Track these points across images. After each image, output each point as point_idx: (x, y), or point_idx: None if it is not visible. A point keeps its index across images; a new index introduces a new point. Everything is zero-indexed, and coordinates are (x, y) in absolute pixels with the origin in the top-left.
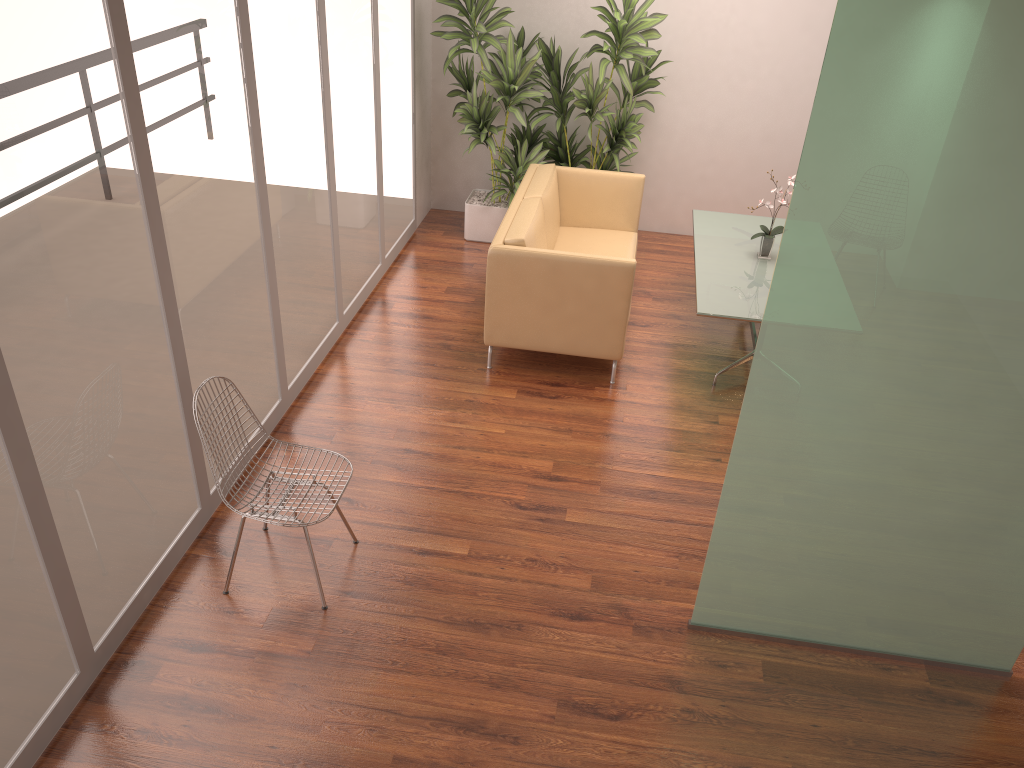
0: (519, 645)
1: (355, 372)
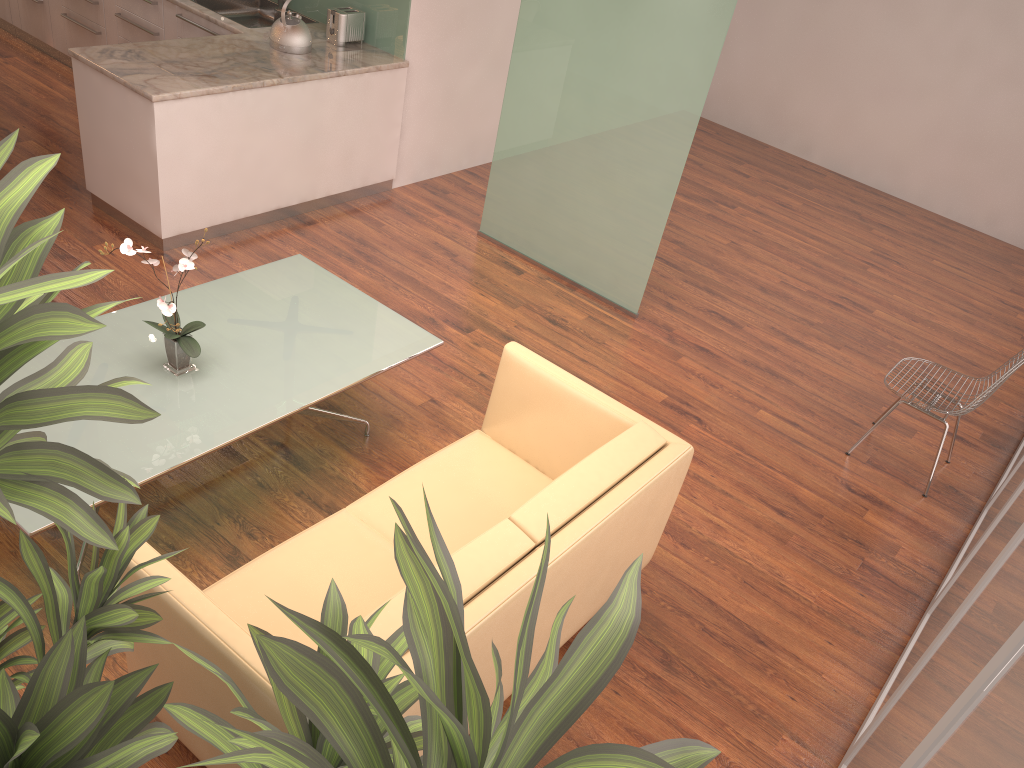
0: (749, 354)
1: (822, 664)
